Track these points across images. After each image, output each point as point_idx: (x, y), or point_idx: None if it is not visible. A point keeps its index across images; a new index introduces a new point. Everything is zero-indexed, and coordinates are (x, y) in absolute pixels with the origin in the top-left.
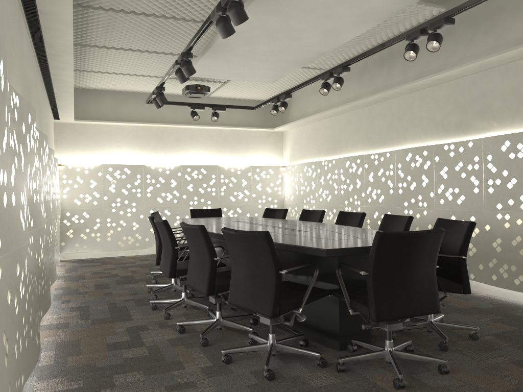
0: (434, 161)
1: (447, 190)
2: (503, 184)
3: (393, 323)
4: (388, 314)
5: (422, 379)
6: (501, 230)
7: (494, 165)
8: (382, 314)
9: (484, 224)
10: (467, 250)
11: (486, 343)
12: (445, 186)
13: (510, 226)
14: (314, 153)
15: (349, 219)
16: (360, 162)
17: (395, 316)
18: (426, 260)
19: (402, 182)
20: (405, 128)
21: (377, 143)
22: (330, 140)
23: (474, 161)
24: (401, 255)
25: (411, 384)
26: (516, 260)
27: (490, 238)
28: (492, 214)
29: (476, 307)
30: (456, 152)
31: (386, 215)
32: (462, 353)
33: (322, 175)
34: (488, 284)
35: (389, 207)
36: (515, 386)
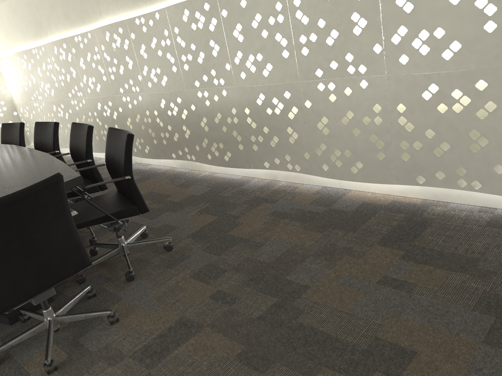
0: (132, 39)
1: (151, 71)
2: (194, 59)
3: (41, 293)
4: (14, 298)
5: (86, 342)
6: (205, 109)
7: (182, 39)
8: (4, 303)
9: (190, 105)
10: (131, 168)
11: (179, 251)
12: (148, 66)
13: (211, 103)
14: (23, 40)
15: (45, 131)
16: (66, 46)
17: (26, 296)
18: (50, 217)
19: (111, 67)
20: (97, 0)
21: (77, 21)
22: (32, 22)
23: (165, 36)
24: (5, 228)
25: (70, 357)
26: (222, 137)
27: (197, 118)
28: (194, 93)
29: (191, 196)
30: (147, 26)
31: (73, 124)
32: (149, 278)
33: (37, 66)
34: (206, 163)
35: (108, 97)
36: (180, 316)
